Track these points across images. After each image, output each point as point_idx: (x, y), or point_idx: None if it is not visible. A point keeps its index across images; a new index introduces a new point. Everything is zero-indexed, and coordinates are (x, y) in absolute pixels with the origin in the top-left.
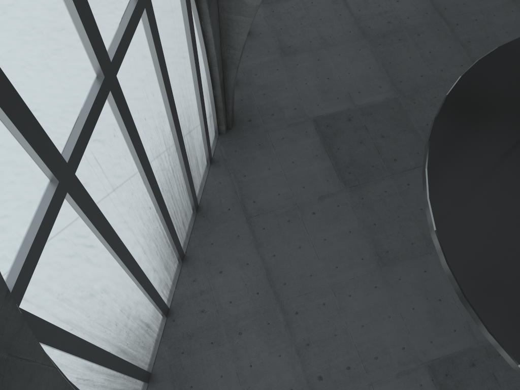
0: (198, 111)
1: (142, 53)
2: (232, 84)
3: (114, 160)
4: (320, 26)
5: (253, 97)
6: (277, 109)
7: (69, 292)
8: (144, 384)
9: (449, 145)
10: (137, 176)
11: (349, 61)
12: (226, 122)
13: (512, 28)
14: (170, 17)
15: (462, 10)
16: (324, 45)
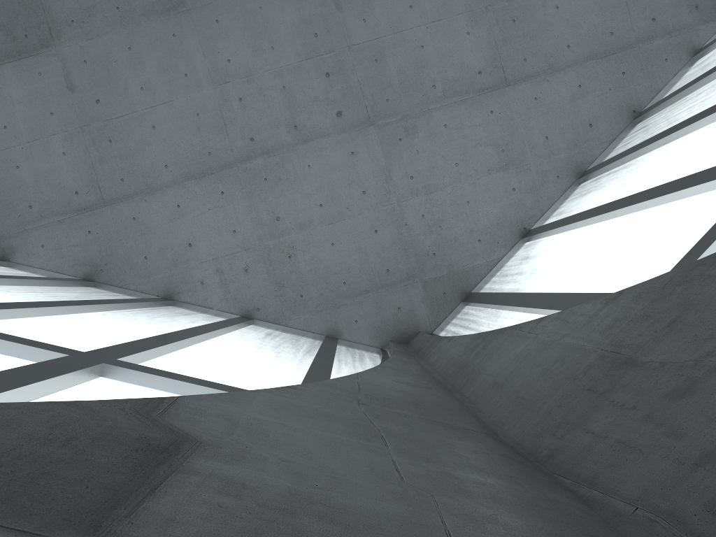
0: None
1: None
2: None
3: (41, 331)
4: None
5: None
6: None
7: (253, 376)
8: (339, 343)
9: None
10: (58, 317)
11: None
12: None
13: None
14: None
15: None
16: None
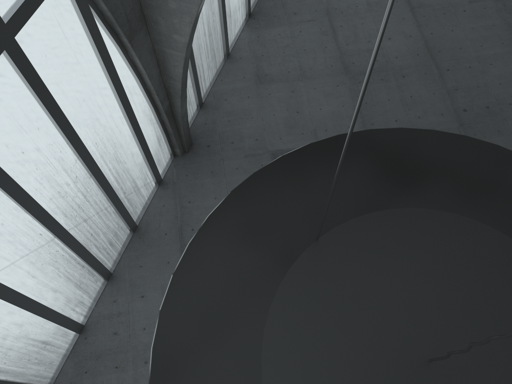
0: (133, 137)
1: (12, 91)
2: (179, 111)
3: None
4: (303, 56)
5: (218, 122)
6: (238, 138)
7: None
8: None
9: (207, 252)
10: (11, 207)
11: (324, 97)
12: (182, 145)
13: (508, 80)
14: (67, 53)
15: (457, 55)
16: (302, 77)
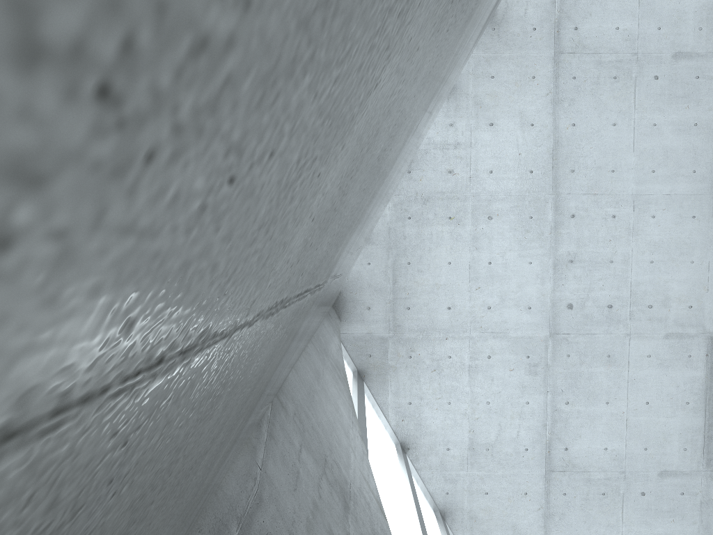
0: None
1: None
2: None
3: None
4: None
5: None
6: None
7: None
8: None
9: None
10: None
11: None
12: None
13: None
14: None
15: None
16: None
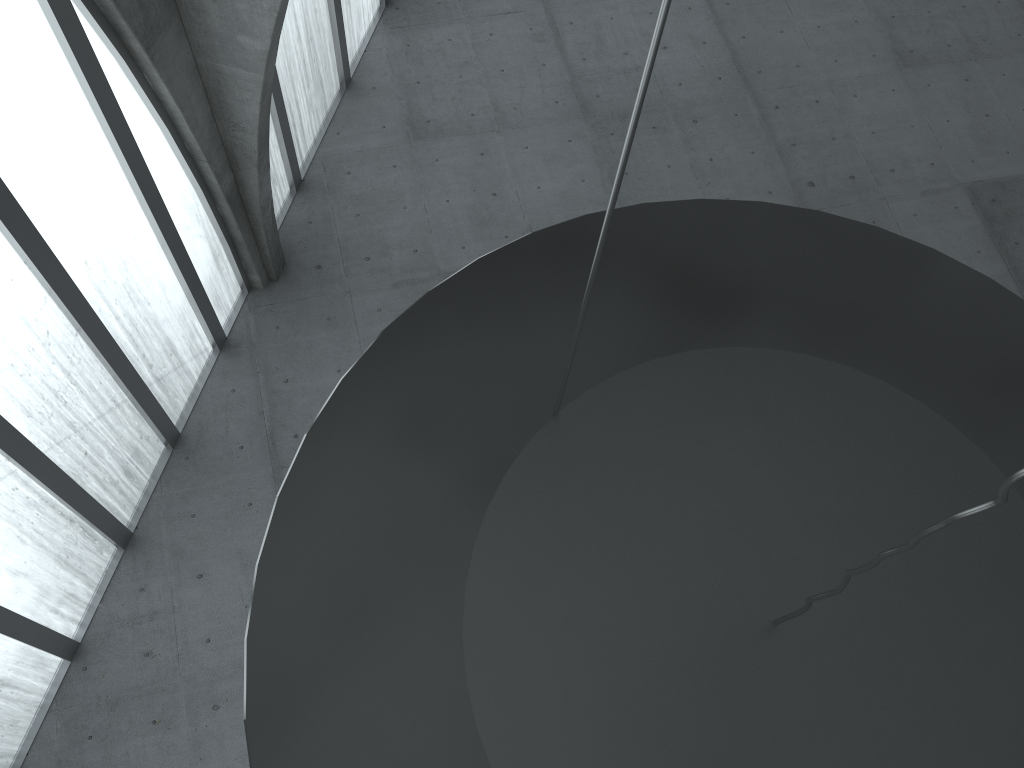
0: (163, 250)
1: None
2: (256, 196)
3: None
4: (499, 84)
5: (335, 219)
6: (378, 249)
7: None
8: None
9: (345, 448)
10: None
11: (544, 163)
12: (264, 266)
13: (886, 125)
14: (14, 71)
15: (792, 79)
16: (499, 126)
